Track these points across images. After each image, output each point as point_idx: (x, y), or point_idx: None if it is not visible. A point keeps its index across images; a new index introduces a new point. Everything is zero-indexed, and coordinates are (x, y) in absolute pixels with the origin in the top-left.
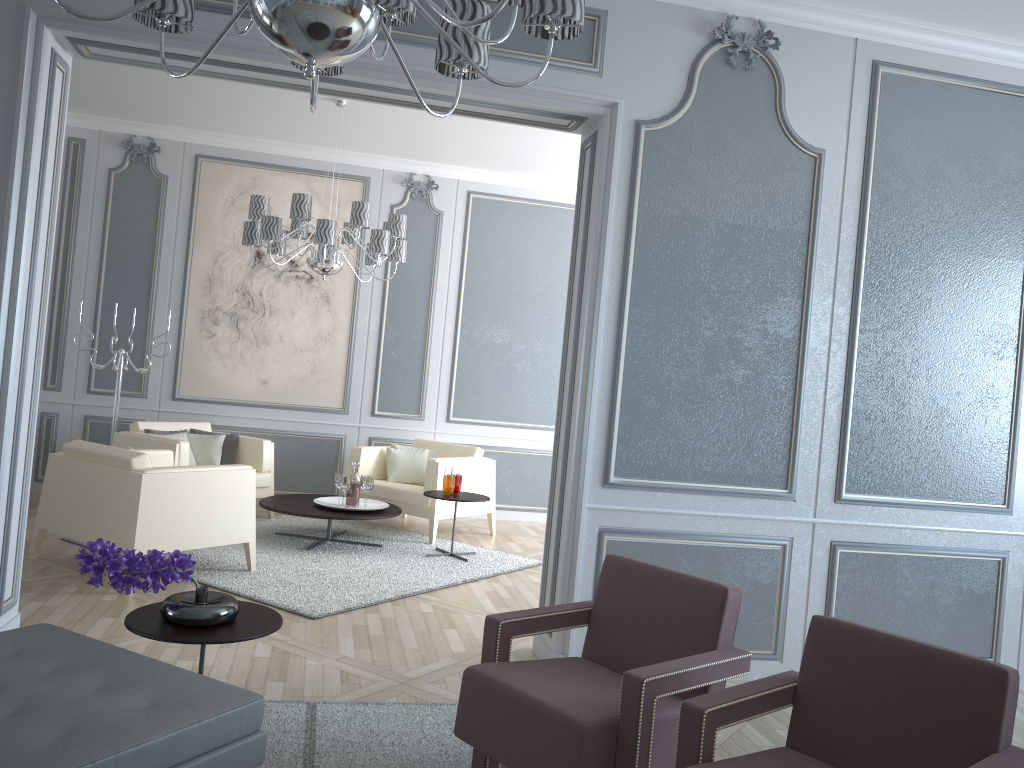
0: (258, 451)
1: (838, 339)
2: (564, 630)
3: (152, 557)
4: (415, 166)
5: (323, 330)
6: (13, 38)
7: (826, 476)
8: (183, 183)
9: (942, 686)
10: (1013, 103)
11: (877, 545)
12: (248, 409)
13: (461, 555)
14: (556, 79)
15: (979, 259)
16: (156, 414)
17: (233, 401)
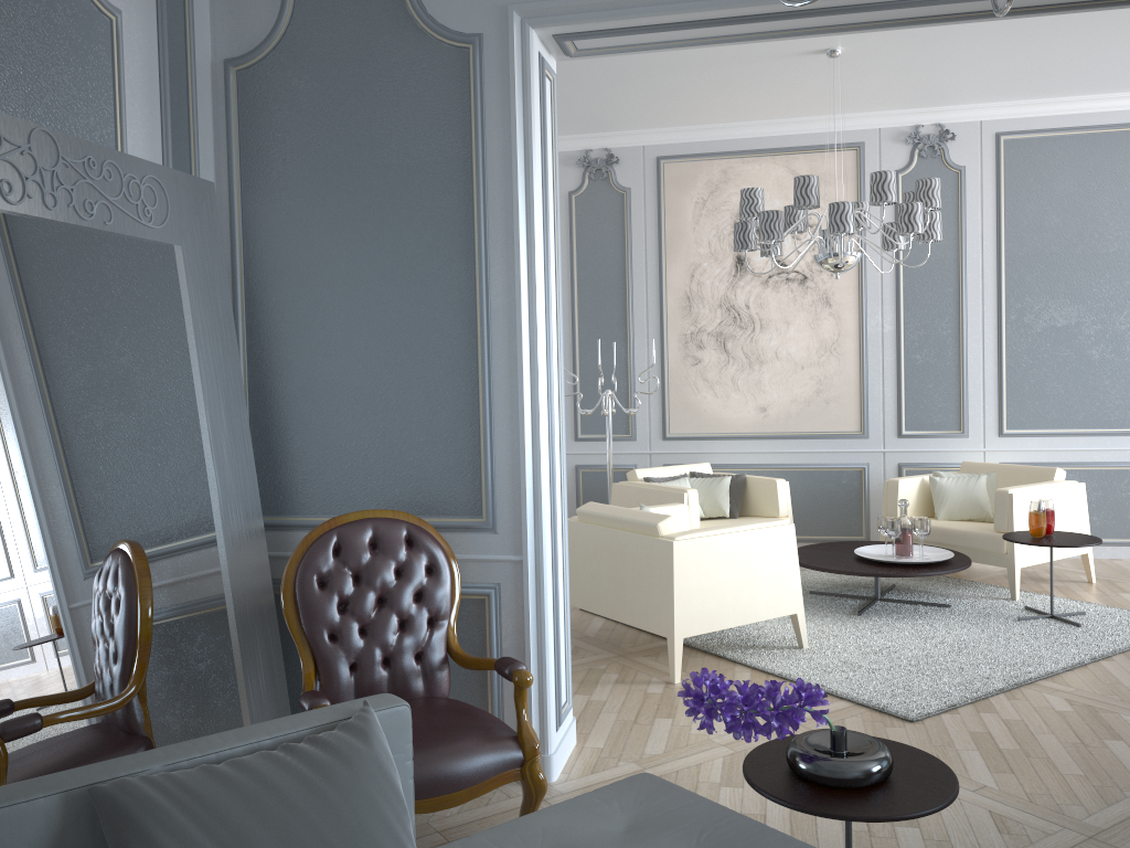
0: (771, 493)
1: None
2: None
3: (773, 692)
4: (920, 116)
5: (826, 339)
6: (498, 51)
7: None
8: (647, 193)
9: None
10: None
11: None
12: (748, 442)
13: (1065, 617)
14: None
15: None
16: (647, 457)
17: (730, 435)
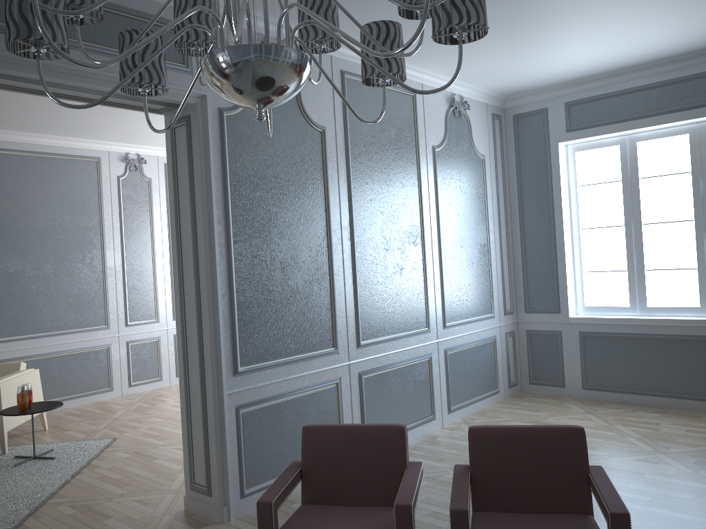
0: None
1: (346, 246)
2: (223, 488)
3: None
4: None
5: None
6: None
7: (351, 333)
8: None
9: (554, 446)
10: (403, 97)
11: (379, 368)
12: None
13: (43, 455)
14: None
15: (401, 189)
16: None
17: None
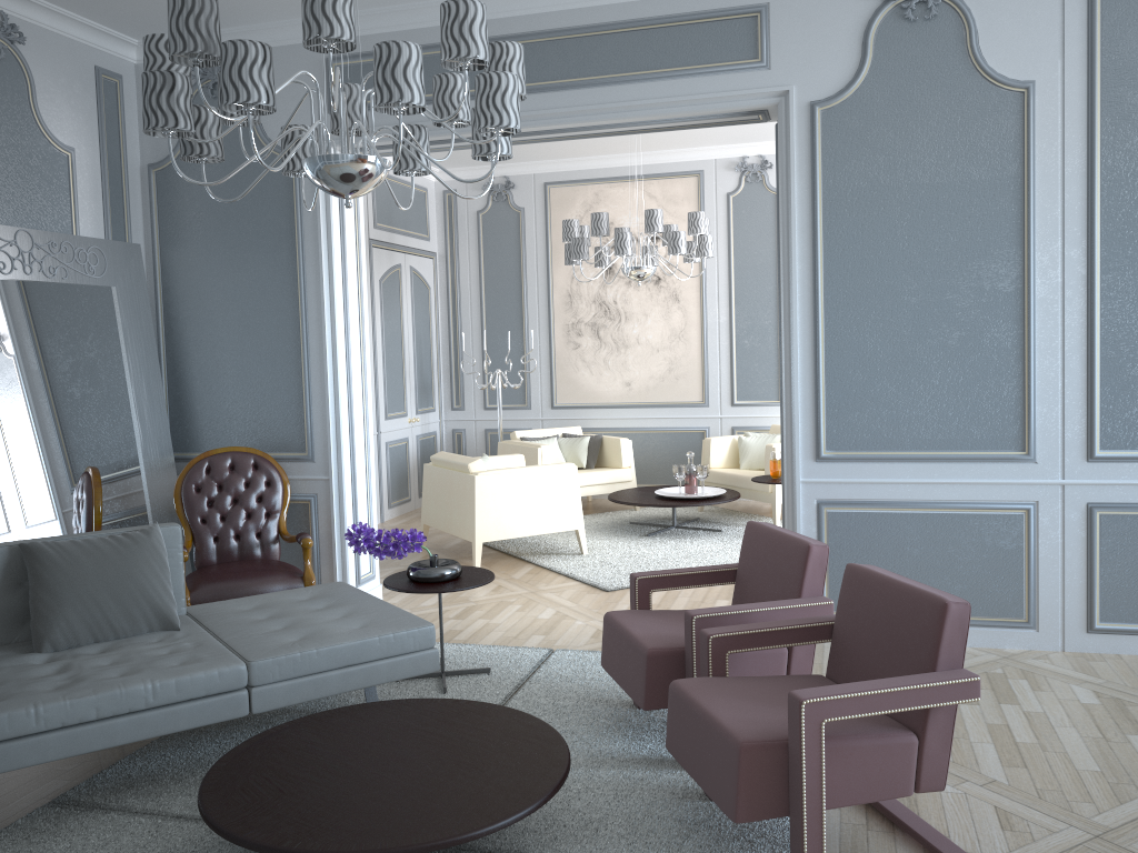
0: (617, 449)
1: (1073, 284)
2: None
3: (393, 533)
4: (746, 149)
5: (675, 328)
6: None
7: (1073, 434)
8: (537, 211)
9: (907, 618)
10: None
11: None
12: (616, 410)
13: None
14: (725, 83)
15: None
16: (540, 422)
17: (602, 404)
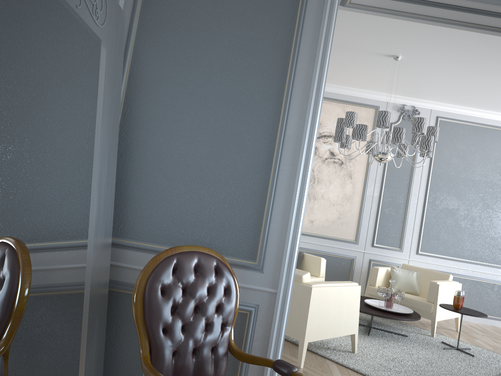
0: (317, 264)
1: None
2: None
3: None
4: (406, 100)
5: (347, 193)
6: None
7: None
8: None
9: None
10: None
11: None
12: (301, 236)
13: (463, 350)
14: None
15: None
16: None
17: None
